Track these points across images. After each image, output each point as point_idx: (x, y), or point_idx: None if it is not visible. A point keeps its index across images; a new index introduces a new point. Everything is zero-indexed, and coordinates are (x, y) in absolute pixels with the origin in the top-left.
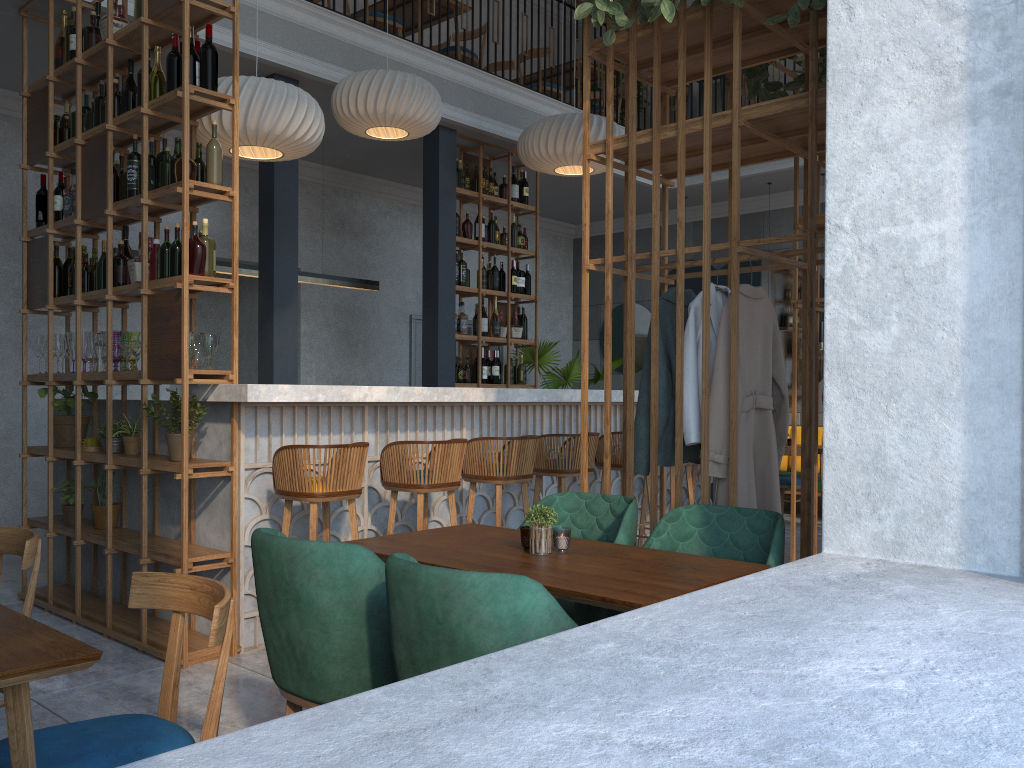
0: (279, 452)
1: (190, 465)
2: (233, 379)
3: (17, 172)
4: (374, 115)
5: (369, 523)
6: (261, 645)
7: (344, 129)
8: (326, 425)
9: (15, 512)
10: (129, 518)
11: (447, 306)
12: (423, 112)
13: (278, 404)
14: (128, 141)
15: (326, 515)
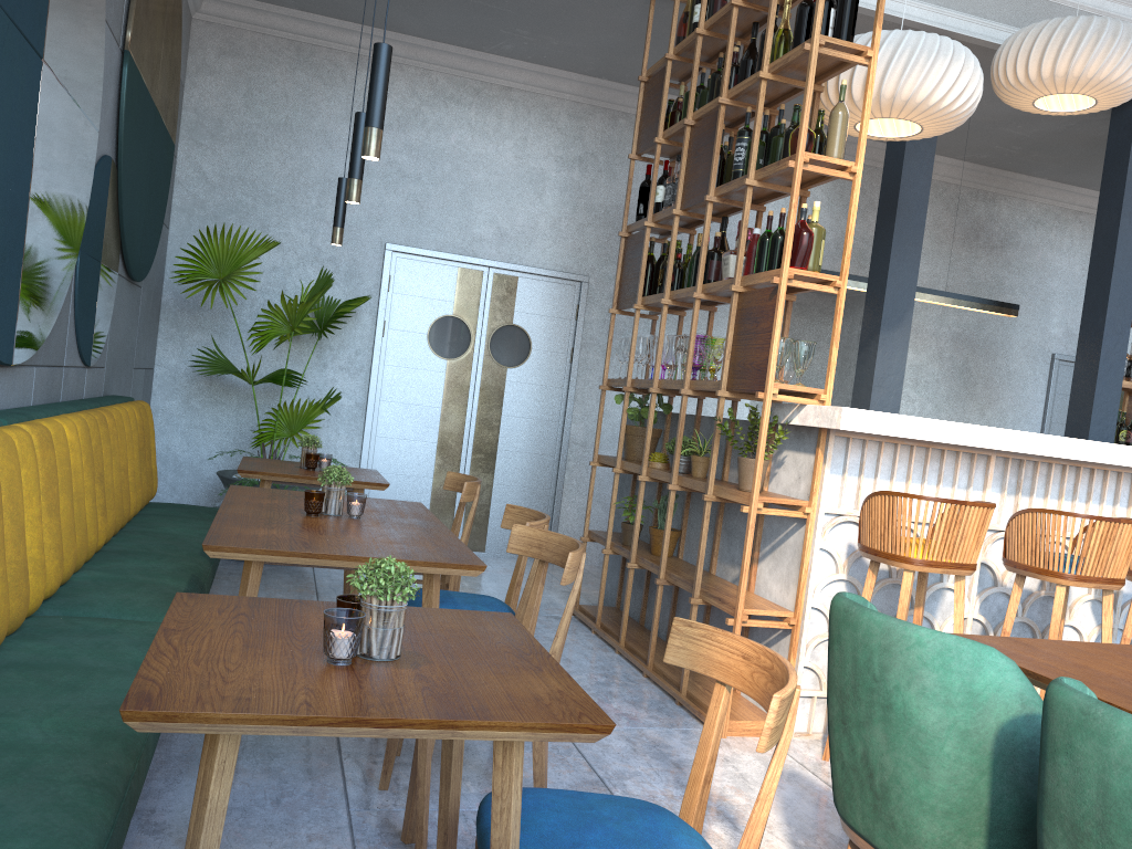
0: (871, 498)
1: (760, 498)
2: (824, 400)
3: (627, 172)
4: (1050, 78)
5: (975, 611)
6: (815, 734)
7: (998, 110)
8: (934, 474)
9: (581, 522)
10: (686, 549)
11: (1115, 341)
12: (1124, 69)
13: (876, 438)
14: (740, 120)
15: (921, 590)
